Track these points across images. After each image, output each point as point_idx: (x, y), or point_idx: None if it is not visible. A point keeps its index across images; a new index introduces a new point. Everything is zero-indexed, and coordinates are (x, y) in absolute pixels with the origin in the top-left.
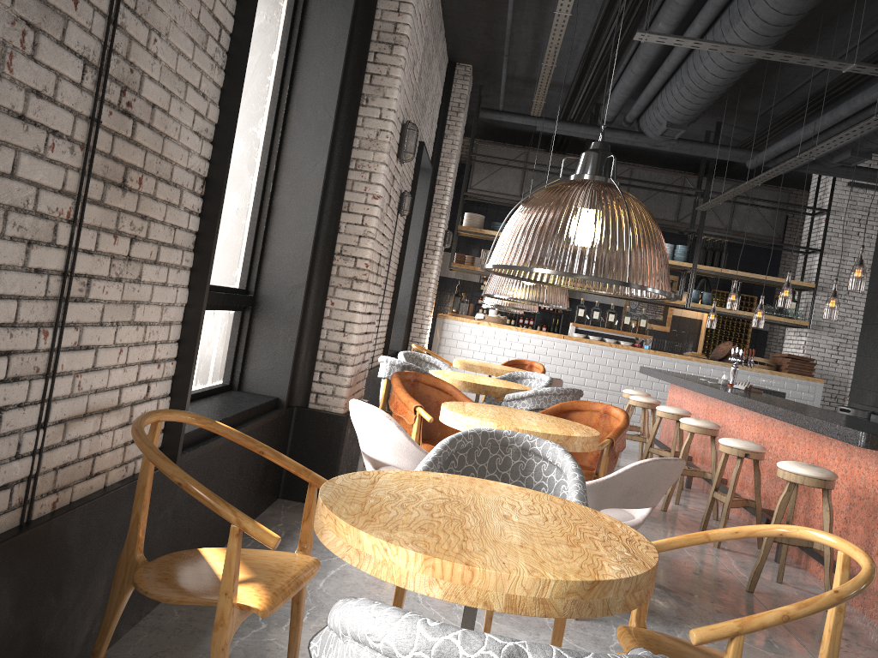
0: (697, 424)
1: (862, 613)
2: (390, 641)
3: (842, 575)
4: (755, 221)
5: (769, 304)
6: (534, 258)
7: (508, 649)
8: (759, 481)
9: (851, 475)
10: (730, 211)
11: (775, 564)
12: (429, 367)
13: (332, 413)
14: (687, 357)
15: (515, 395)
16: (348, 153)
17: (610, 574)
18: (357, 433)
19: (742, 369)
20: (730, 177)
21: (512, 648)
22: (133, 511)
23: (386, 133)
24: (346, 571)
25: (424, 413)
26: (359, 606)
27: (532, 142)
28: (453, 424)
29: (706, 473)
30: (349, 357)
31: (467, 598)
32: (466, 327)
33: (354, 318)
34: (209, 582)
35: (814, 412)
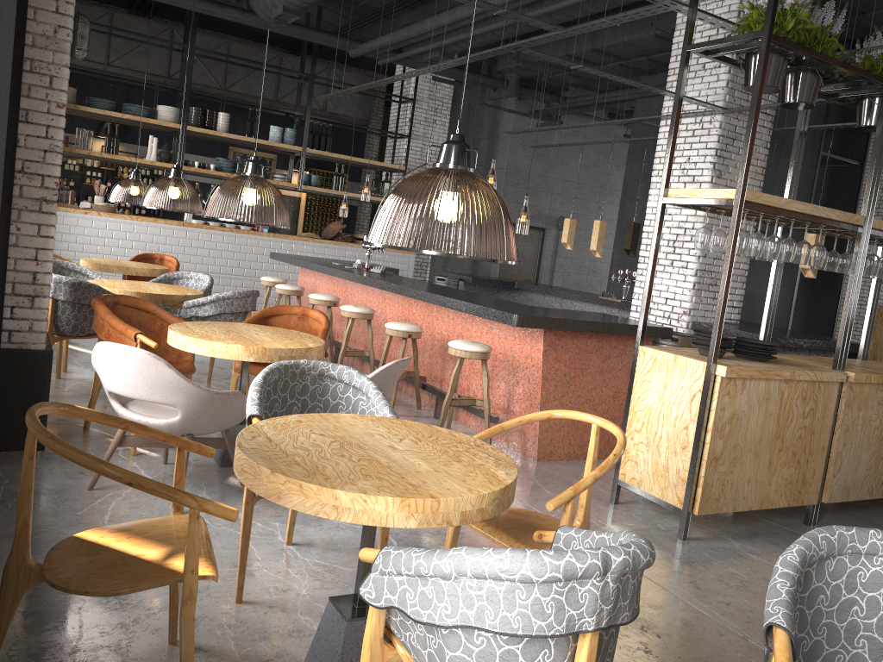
0: (358, 311)
1: (507, 447)
2: (527, 571)
3: (595, 439)
4: (347, 104)
5: (358, 181)
6: (125, 134)
7: (601, 555)
8: (417, 355)
9: (493, 344)
10: (325, 92)
11: (435, 420)
12: (74, 275)
13: (33, 351)
14: (304, 239)
15: (196, 302)
16: (20, 52)
17: (506, 478)
18: (107, 374)
19: (351, 247)
20: (319, 57)
21: (602, 553)
22: (19, 517)
23: (66, 30)
24: (119, 513)
25: (148, 339)
26: (473, 554)
27: (113, 0)
28: (194, 350)
29: (364, 352)
30: (46, 288)
31: (435, 522)
32: (72, 218)
33: (48, 244)
34: (139, 564)
35: (459, 295)
